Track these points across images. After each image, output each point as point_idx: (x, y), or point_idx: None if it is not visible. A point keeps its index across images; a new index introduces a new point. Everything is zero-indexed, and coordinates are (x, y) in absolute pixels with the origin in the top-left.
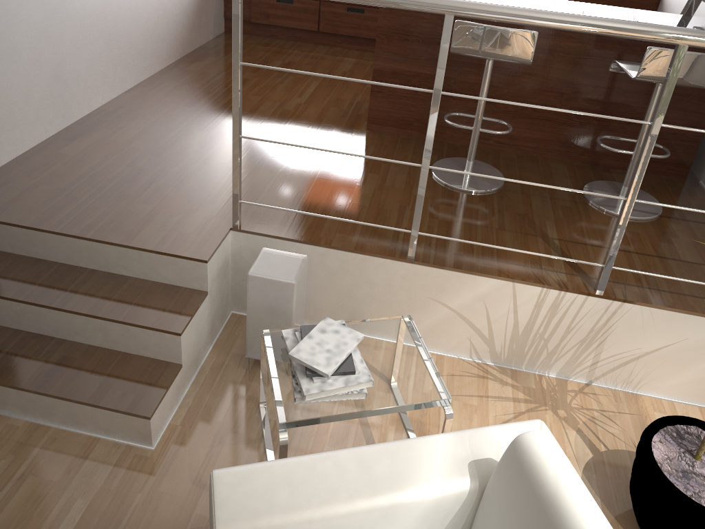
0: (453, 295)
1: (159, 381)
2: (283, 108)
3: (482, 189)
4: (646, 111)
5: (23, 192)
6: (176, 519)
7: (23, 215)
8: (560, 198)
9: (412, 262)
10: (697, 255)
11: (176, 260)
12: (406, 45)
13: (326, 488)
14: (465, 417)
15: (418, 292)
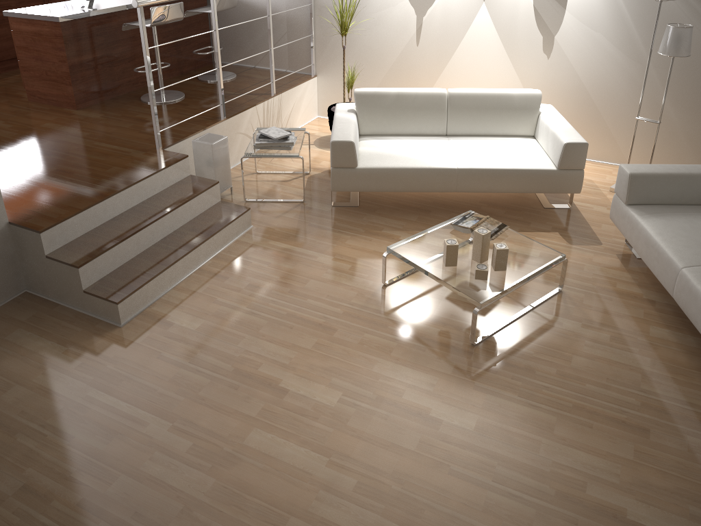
0: (242, 126)
1: (228, 205)
2: (6, 127)
3: (183, 96)
4: (211, 29)
5: (49, 204)
6: (292, 221)
7: (85, 201)
8: (204, 85)
9: (227, 118)
10: (266, 76)
11: (176, 165)
12: (82, 42)
13: (347, 127)
14: (282, 162)
15: (232, 133)
